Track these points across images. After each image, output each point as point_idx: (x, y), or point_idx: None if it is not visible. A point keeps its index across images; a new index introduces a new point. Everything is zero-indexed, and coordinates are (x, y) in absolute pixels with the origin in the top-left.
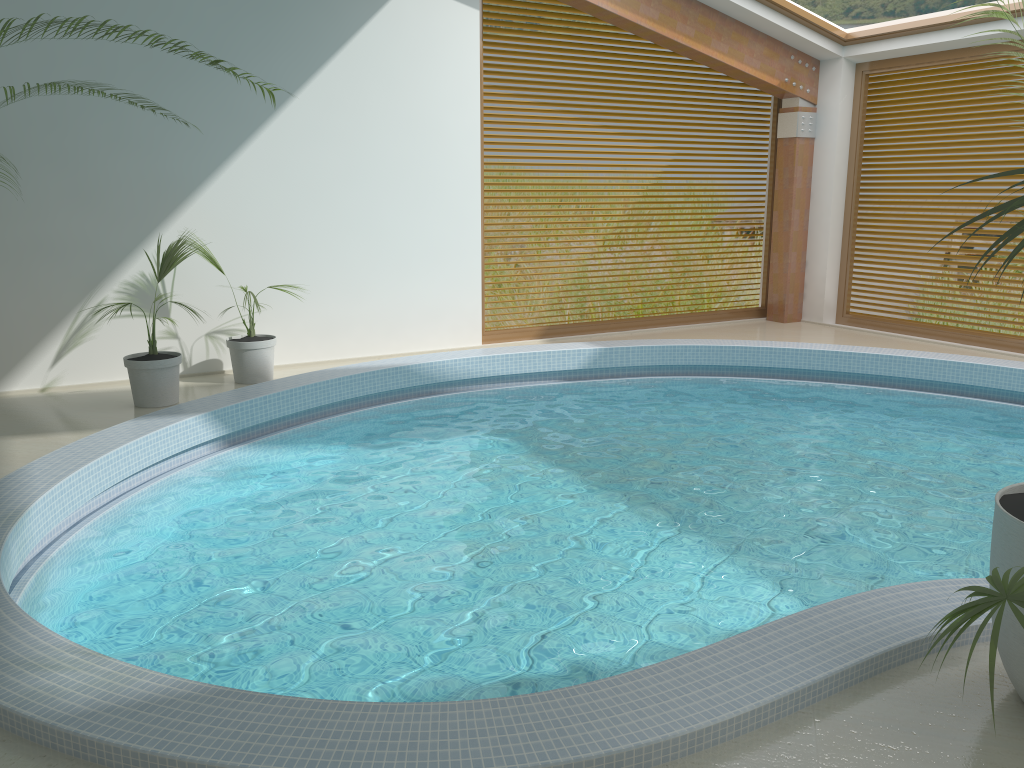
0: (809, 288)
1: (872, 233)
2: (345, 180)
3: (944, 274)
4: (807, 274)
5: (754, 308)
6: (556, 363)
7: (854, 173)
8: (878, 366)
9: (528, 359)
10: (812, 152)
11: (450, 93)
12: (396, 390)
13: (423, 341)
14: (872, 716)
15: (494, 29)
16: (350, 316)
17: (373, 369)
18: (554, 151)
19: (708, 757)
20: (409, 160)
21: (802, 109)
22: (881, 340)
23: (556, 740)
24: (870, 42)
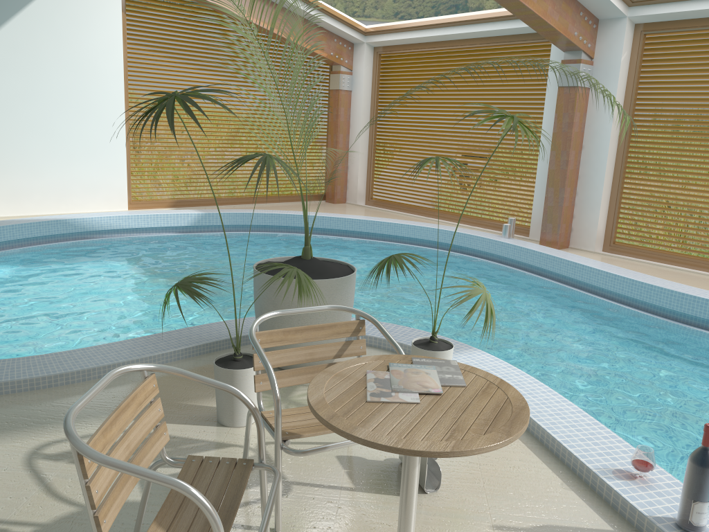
0: (350, 183)
1: (385, 150)
2: (25, 98)
3: (419, 176)
4: (349, 174)
5: (319, 194)
6: (172, 221)
7: (374, 113)
8: (367, 227)
9: (153, 218)
10: (350, 99)
11: (101, 46)
12: (58, 235)
13: (85, 206)
14: (192, 366)
15: (137, 7)
16: (30, 187)
17: (39, 220)
18: (181, 88)
19: (92, 382)
20: (72, 87)
21: (343, 72)
22: (382, 214)
23: (7, 374)
24: (378, 35)
